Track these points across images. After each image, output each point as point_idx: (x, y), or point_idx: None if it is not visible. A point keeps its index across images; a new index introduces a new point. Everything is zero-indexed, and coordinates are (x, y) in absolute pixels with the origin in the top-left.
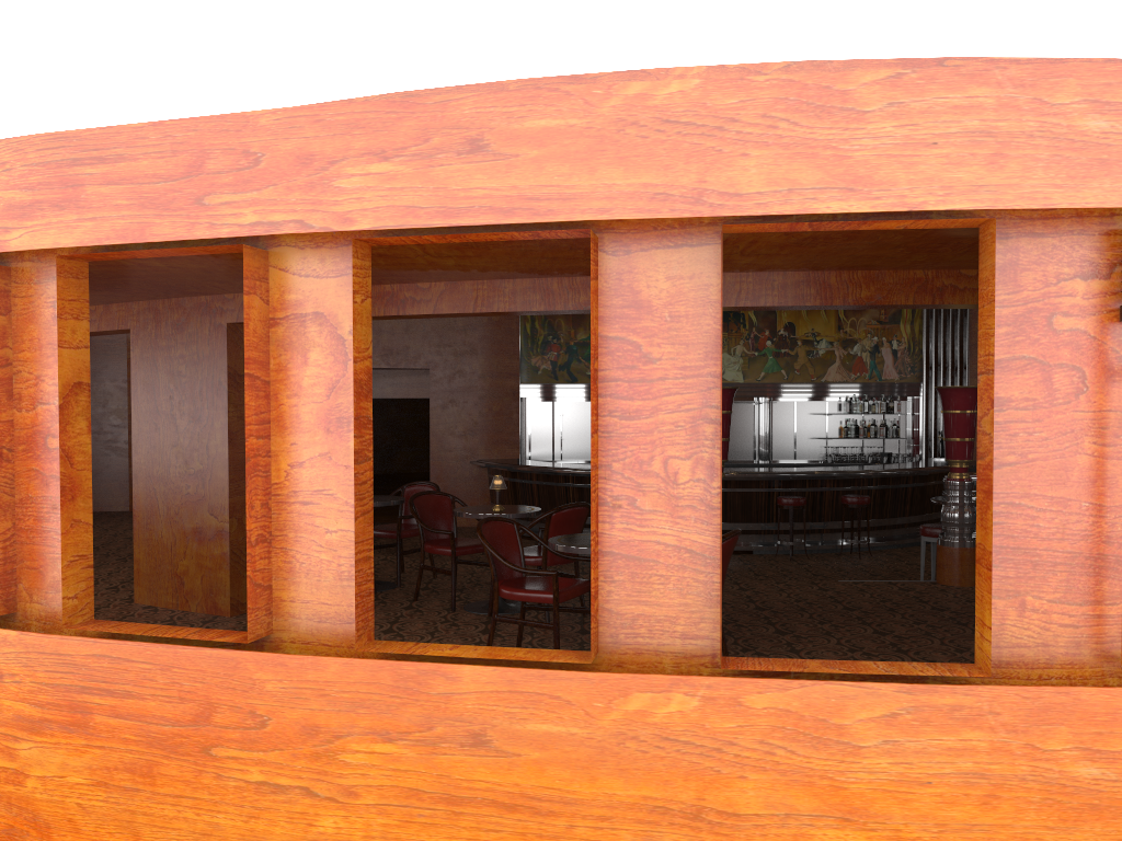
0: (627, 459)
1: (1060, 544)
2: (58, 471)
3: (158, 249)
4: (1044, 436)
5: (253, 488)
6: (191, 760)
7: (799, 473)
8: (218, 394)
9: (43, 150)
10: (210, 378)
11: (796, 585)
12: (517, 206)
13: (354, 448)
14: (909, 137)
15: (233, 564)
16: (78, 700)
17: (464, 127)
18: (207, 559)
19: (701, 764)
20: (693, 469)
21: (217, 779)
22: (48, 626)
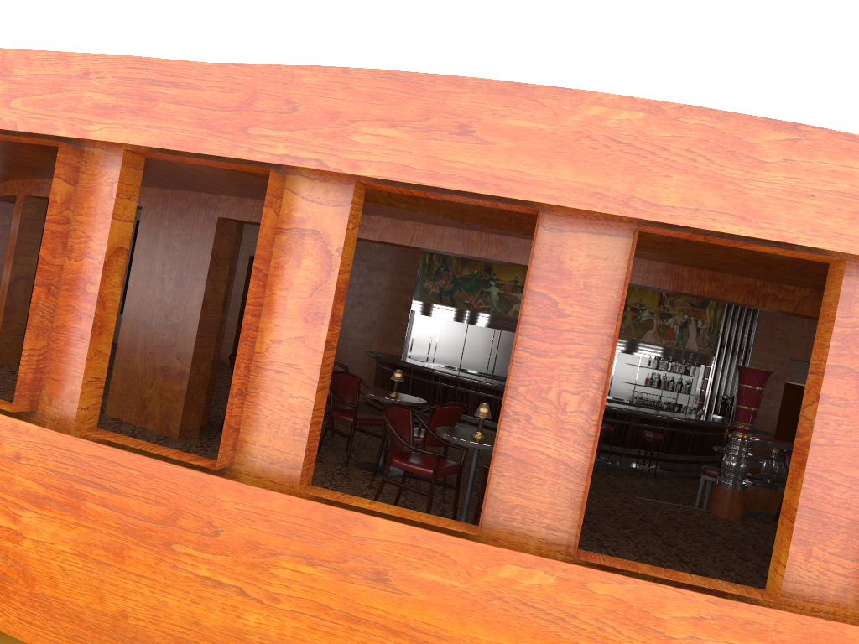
0: (530, 386)
1: (846, 512)
2: (90, 310)
3: (204, 159)
4: (849, 429)
5: (242, 353)
6: (155, 550)
7: (613, 408)
8: (201, 269)
9: (131, 68)
10: (197, 256)
11: (604, 494)
12: (487, 181)
13: (326, 338)
14: (794, 187)
15: (187, 399)
16: (76, 487)
17: (458, 114)
18: (168, 391)
19: (547, 628)
20: (579, 402)
21: (172, 568)
22: (59, 426)
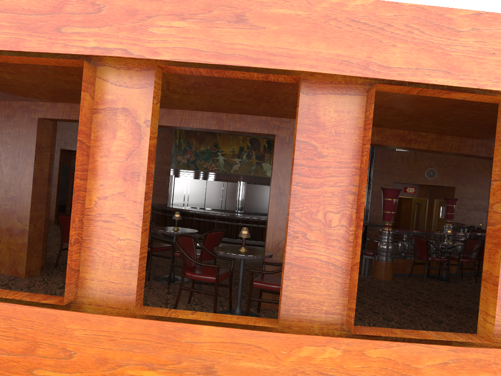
0: (303, 210)
1: None
2: None
3: (26, 56)
4: None
5: (75, 210)
6: None
7: None
8: (29, 156)
9: None
10: (25, 146)
11: None
12: (262, 57)
13: (145, 191)
14: (481, 48)
15: (29, 249)
16: None
17: (233, 7)
18: (14, 245)
19: None
20: (340, 219)
21: None
22: None
